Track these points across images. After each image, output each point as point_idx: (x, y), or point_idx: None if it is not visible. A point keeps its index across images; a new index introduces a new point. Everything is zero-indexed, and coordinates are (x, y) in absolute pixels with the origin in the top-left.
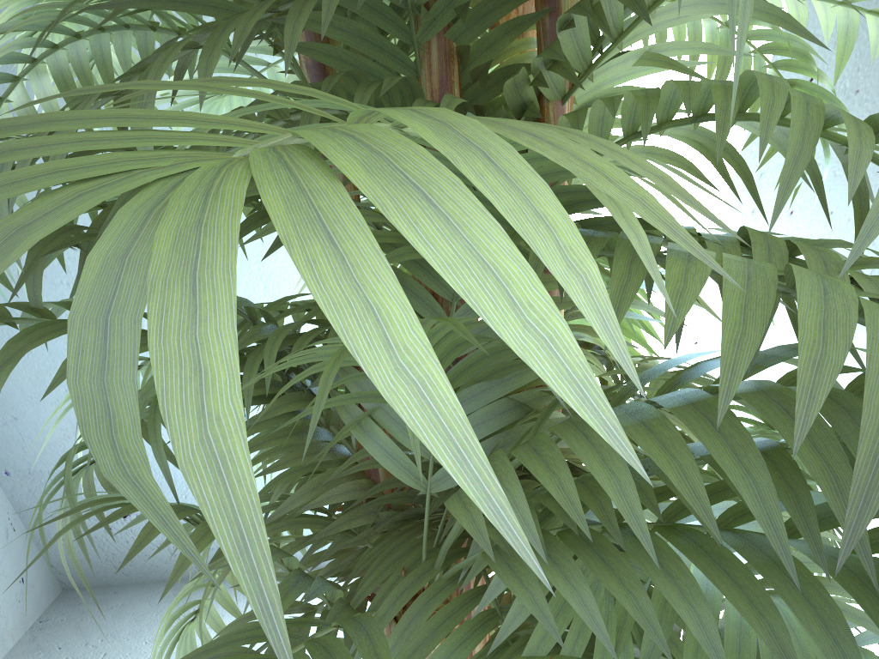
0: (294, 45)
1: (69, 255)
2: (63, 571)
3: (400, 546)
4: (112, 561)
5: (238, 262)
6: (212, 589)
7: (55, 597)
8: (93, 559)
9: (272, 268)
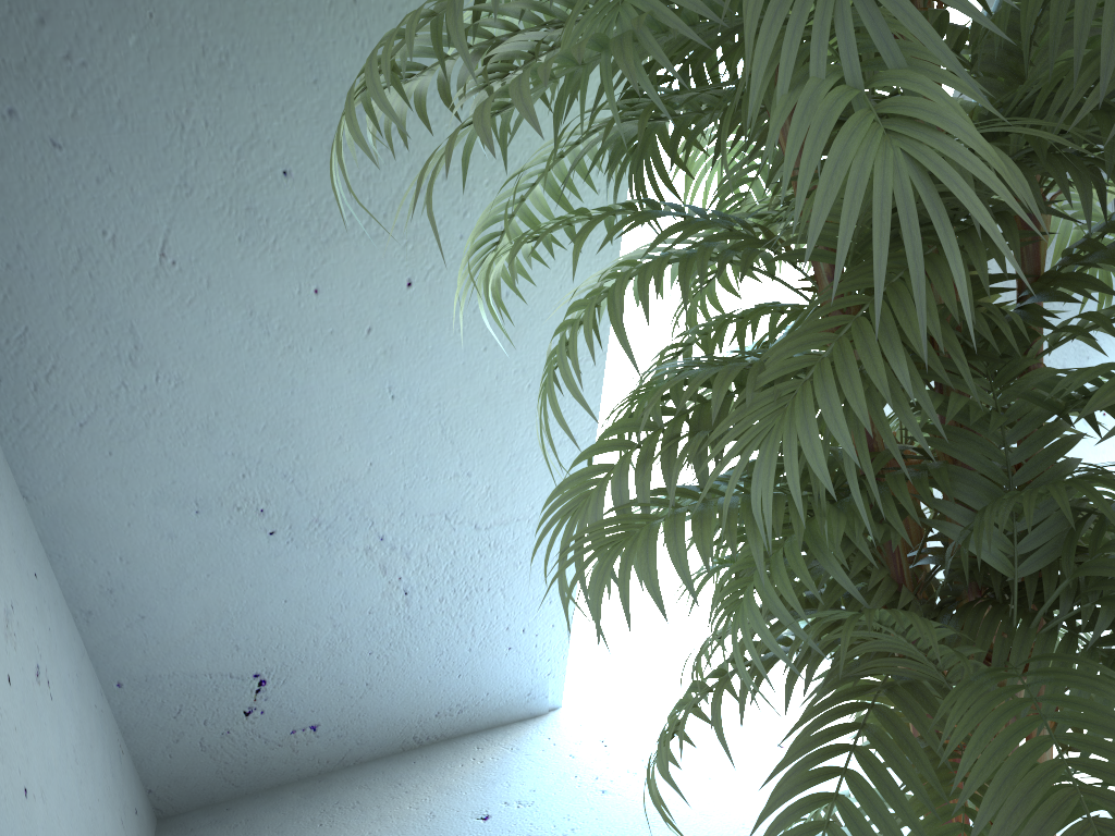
0: (971, 302)
1: (239, 422)
2: (163, 795)
3: (976, 621)
4: (223, 772)
5: (418, 407)
6: (691, 710)
7: (155, 829)
8: (202, 774)
9: (453, 409)
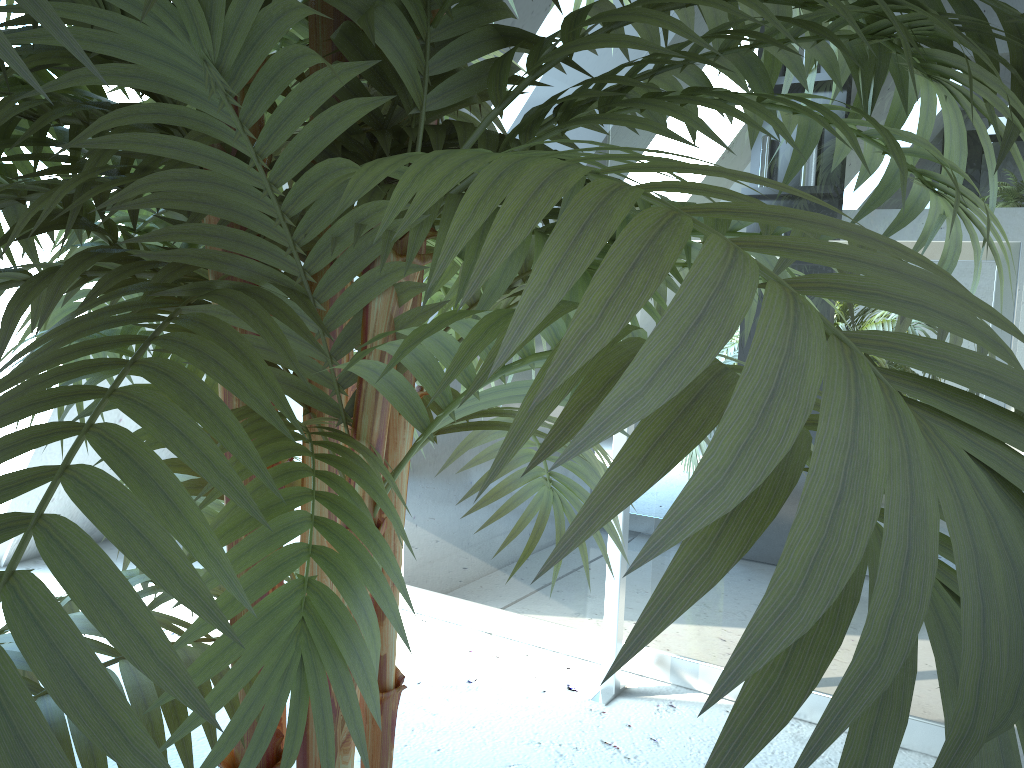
0: None
1: None
2: None
3: None
4: None
5: None
6: None
7: None
8: None
9: None
